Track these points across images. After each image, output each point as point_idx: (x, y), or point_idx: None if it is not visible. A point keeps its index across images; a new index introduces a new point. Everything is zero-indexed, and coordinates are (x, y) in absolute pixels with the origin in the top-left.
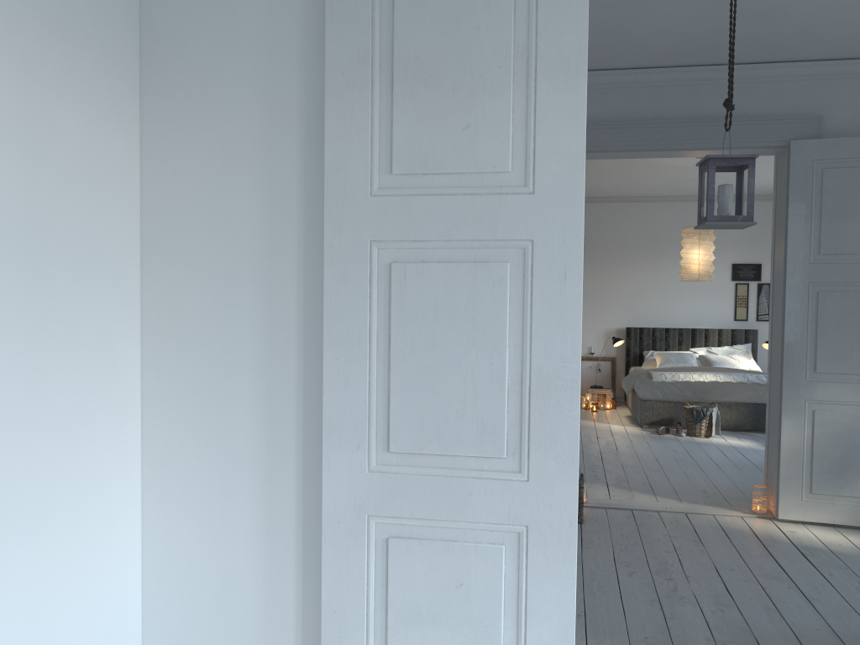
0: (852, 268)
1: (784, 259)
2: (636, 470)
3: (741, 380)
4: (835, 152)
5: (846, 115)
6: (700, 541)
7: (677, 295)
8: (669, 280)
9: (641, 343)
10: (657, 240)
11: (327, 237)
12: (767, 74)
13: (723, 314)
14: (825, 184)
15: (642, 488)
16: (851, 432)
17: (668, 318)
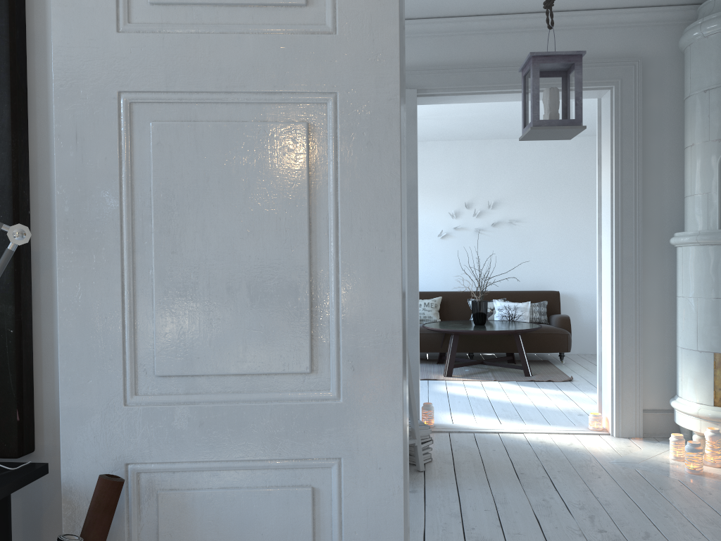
0: None
1: None
2: None
3: None
4: None
5: None
6: None
7: None
8: None
9: None
10: None
11: None
12: None
13: None
14: None
15: None
16: None
17: None
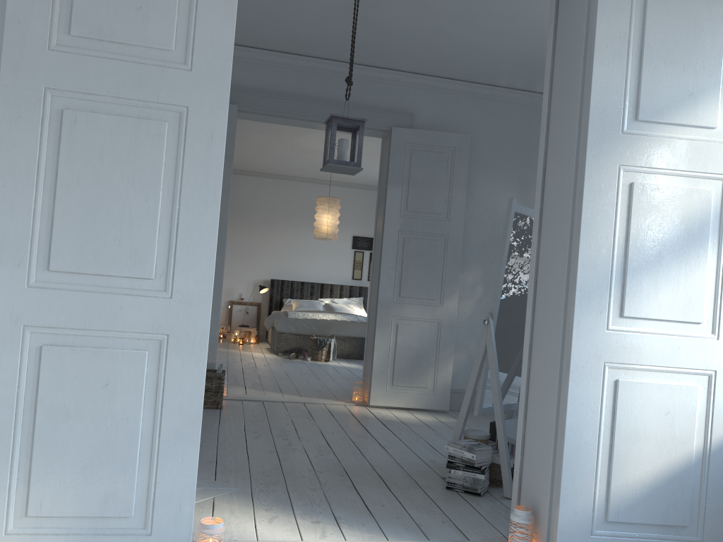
0: (427, 223)
1: (384, 213)
2: (269, 379)
3: (353, 319)
4: (420, 139)
5: (429, 116)
6: (313, 418)
7: (311, 256)
8: (306, 244)
9: (282, 292)
10: (299, 212)
11: (3, 78)
12: (379, 76)
13: (344, 274)
14: (413, 161)
15: (272, 389)
16: (420, 340)
17: (304, 274)
